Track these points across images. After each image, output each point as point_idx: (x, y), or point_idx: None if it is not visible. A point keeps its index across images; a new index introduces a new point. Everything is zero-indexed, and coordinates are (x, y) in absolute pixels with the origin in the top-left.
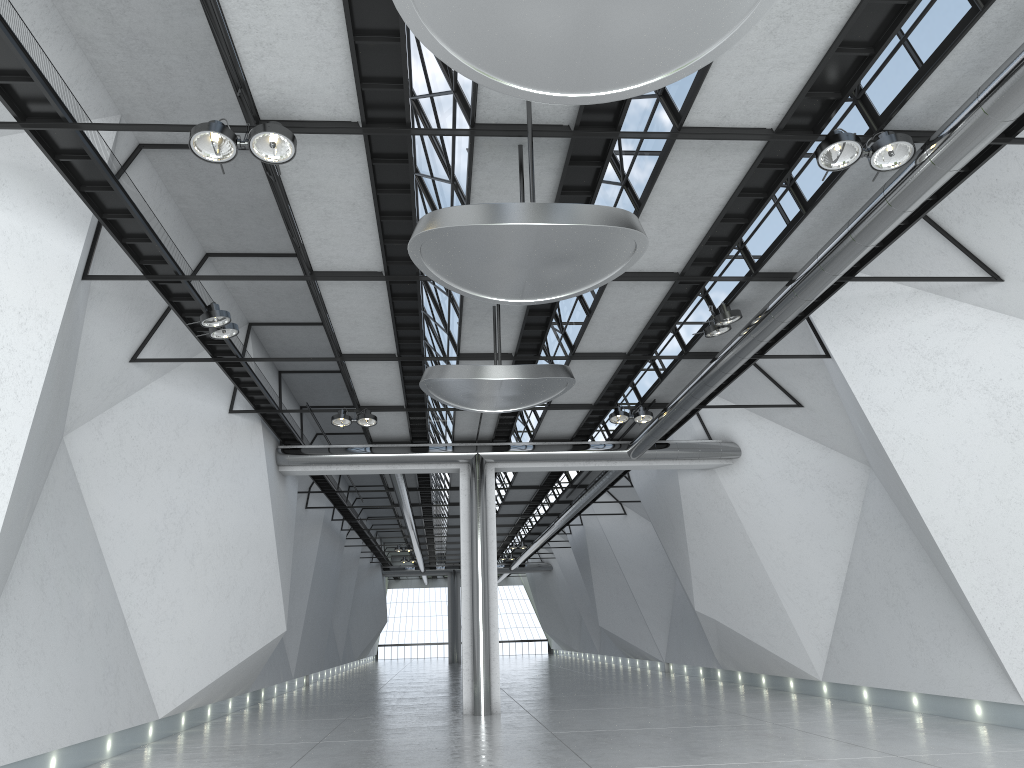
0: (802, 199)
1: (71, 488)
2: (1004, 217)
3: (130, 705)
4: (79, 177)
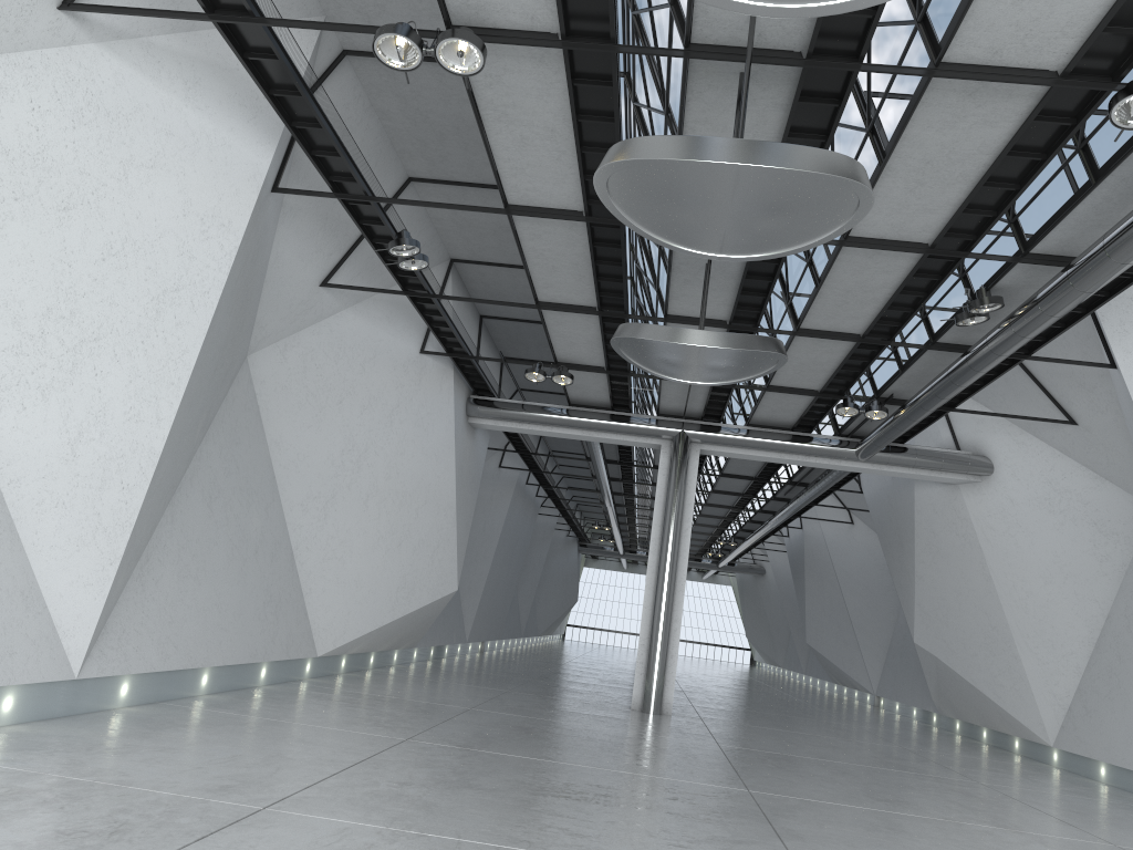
0: (1093, 165)
1: (250, 410)
2: None
3: (288, 637)
4: (268, 79)
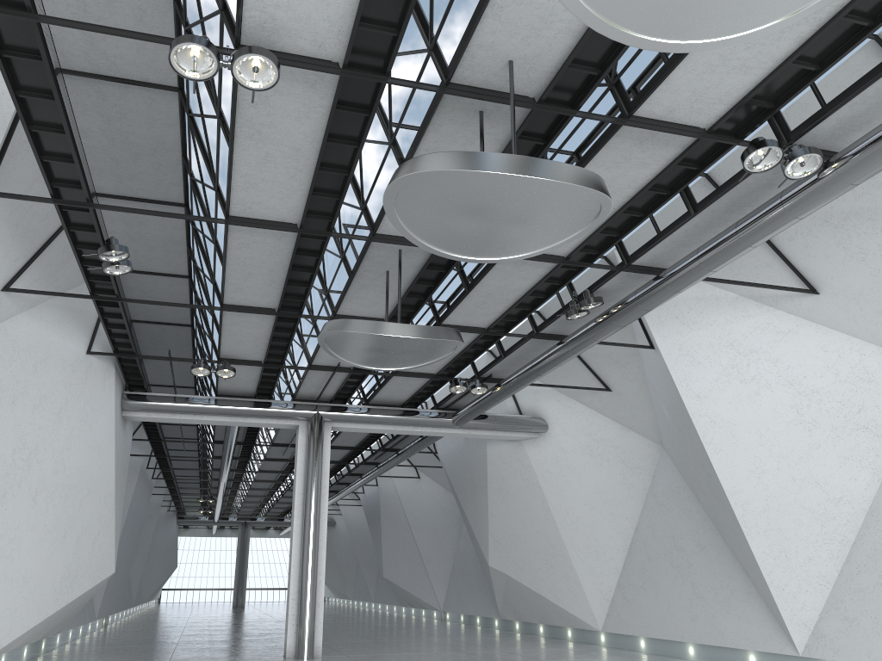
0: (692, 201)
1: None
2: (831, 239)
3: None
4: (18, 80)
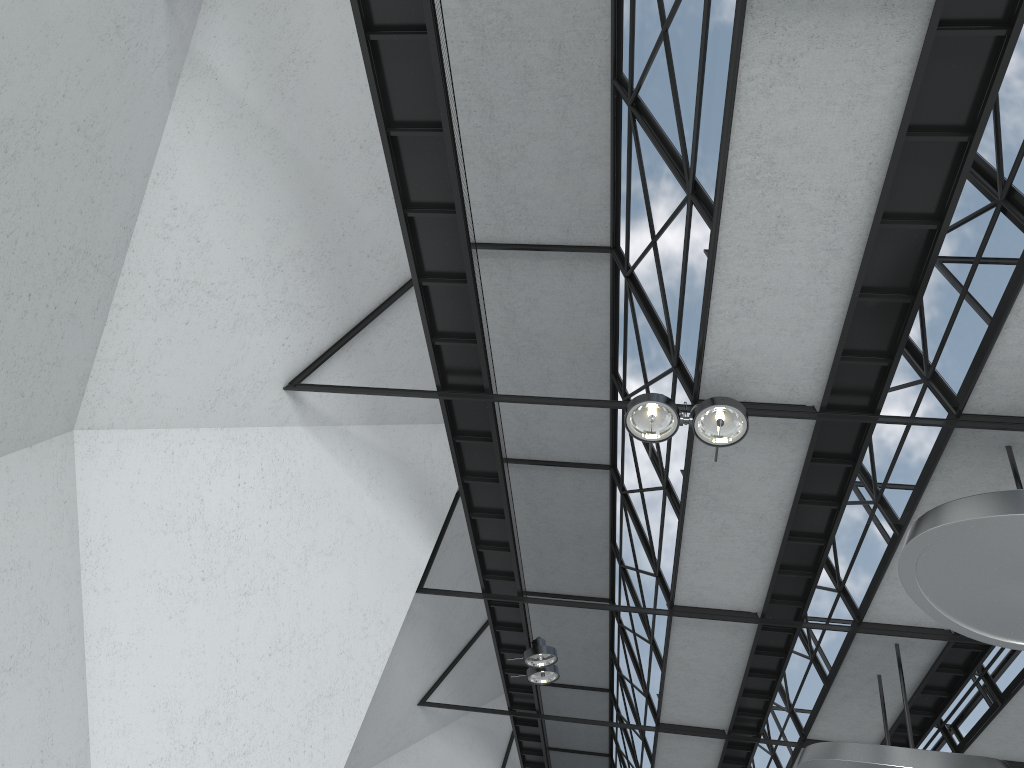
0: None
1: None
2: None
3: None
4: (465, 464)
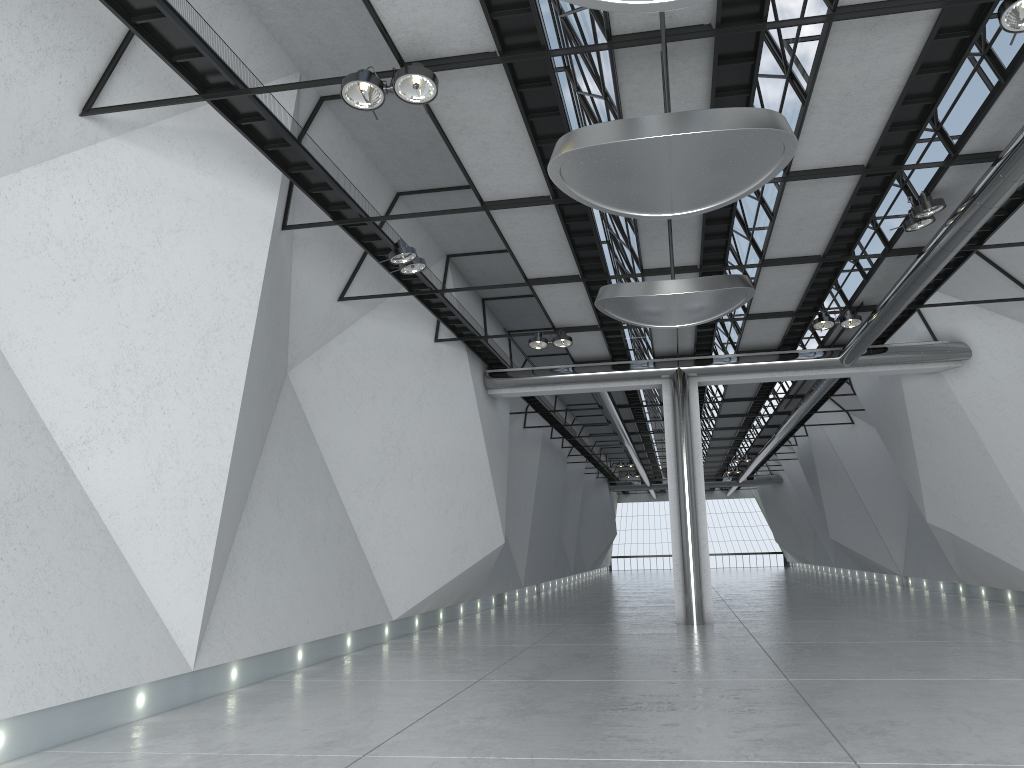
0: (1000, 67)
1: (298, 418)
2: None
3: (365, 608)
4: (261, 137)
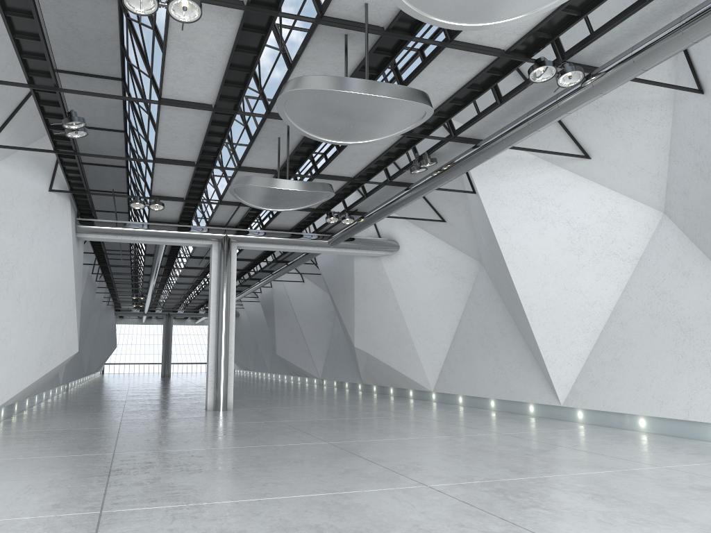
0: (499, 94)
1: None
2: (600, 120)
3: None
4: (6, 4)
